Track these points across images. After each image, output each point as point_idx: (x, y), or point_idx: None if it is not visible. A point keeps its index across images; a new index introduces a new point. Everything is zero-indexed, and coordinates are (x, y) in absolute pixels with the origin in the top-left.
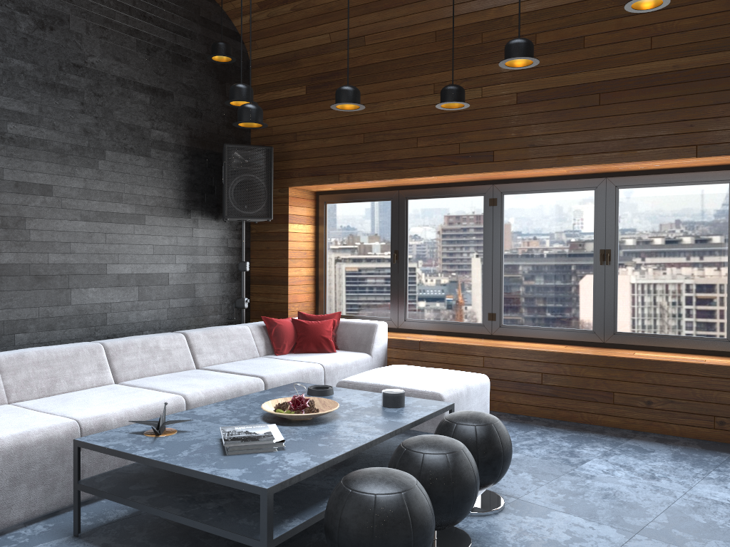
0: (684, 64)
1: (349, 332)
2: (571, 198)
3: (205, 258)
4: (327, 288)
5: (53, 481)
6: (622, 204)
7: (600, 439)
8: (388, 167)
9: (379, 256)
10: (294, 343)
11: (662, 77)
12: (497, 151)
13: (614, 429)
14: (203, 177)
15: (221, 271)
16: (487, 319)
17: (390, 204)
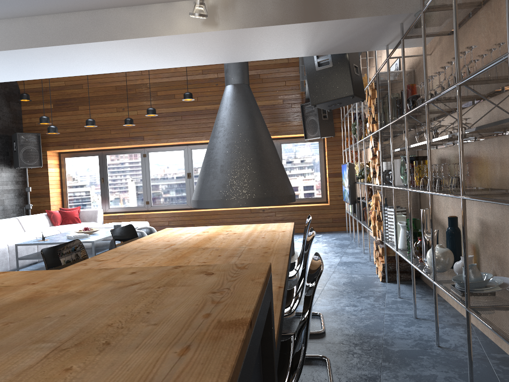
0: (208, 107)
1: (86, 214)
2: (175, 153)
3: (7, 186)
4: (68, 197)
5: (2, 262)
6: (194, 155)
7: None
8: (98, 142)
9: (94, 181)
10: (61, 220)
11: (202, 111)
12: (145, 136)
13: None
14: (3, 148)
15: (14, 192)
16: (146, 204)
17: (98, 157)
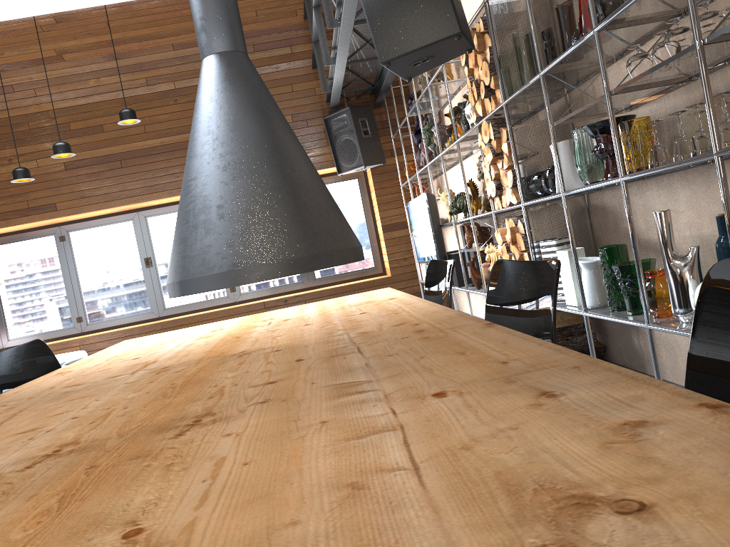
0: (166, 141)
1: None
2: (118, 228)
3: None
4: None
5: None
6: (152, 227)
7: None
8: None
9: None
10: None
11: (156, 149)
12: (58, 203)
13: None
14: None
15: None
16: (77, 322)
17: None
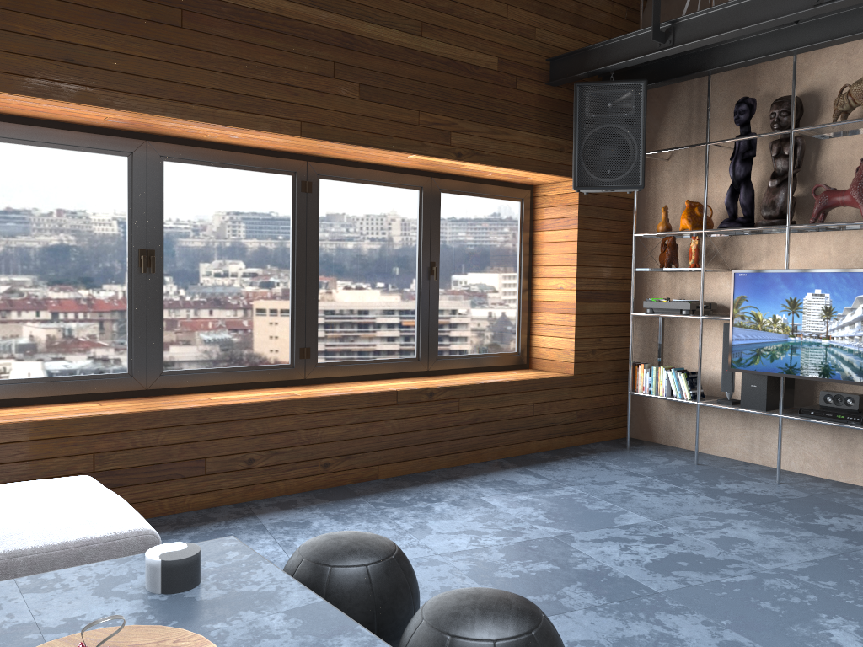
0: (288, 10)
1: None
2: (90, 163)
3: None
4: None
5: None
6: (169, 184)
7: (234, 529)
8: None
9: None
10: None
11: (264, 17)
12: None
13: (211, 510)
14: None
15: None
16: None
17: None
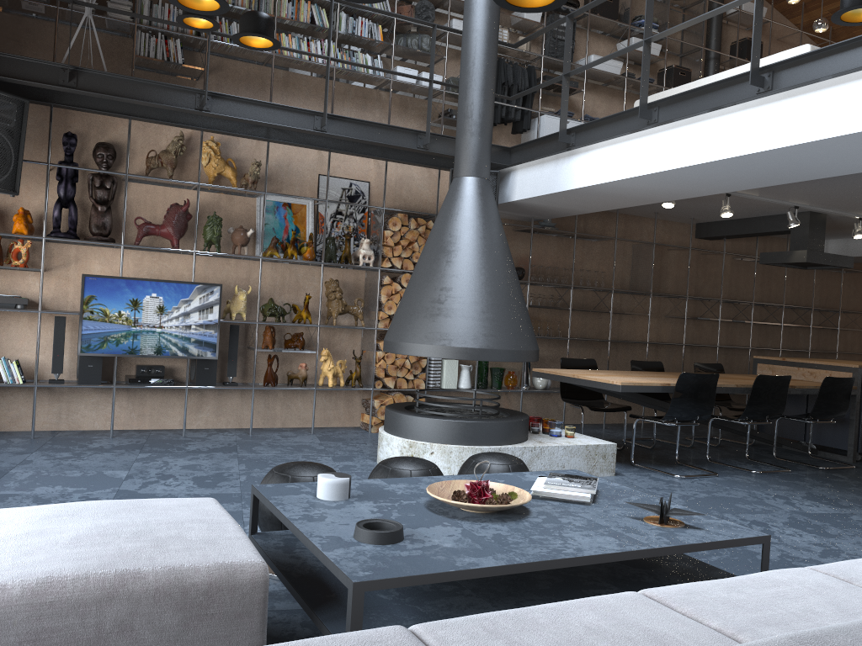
0: None
1: None
2: None
3: None
4: None
5: None
6: None
7: None
8: None
9: None
10: None
11: None
12: None
13: None
14: None
15: None
16: None
17: None
